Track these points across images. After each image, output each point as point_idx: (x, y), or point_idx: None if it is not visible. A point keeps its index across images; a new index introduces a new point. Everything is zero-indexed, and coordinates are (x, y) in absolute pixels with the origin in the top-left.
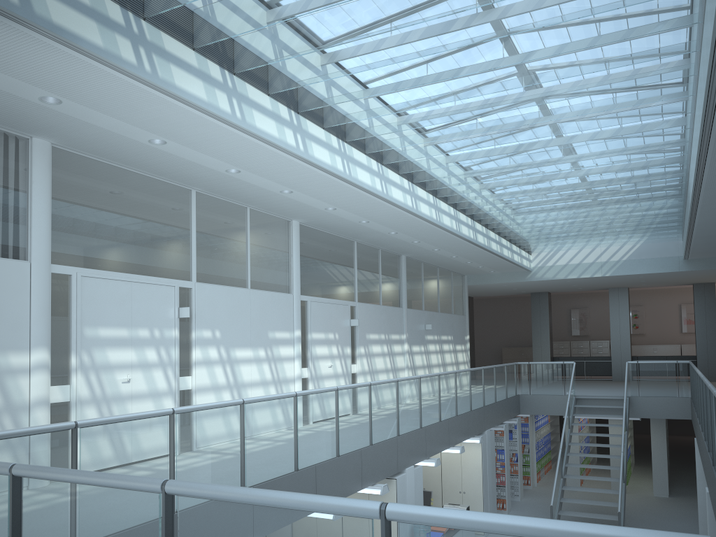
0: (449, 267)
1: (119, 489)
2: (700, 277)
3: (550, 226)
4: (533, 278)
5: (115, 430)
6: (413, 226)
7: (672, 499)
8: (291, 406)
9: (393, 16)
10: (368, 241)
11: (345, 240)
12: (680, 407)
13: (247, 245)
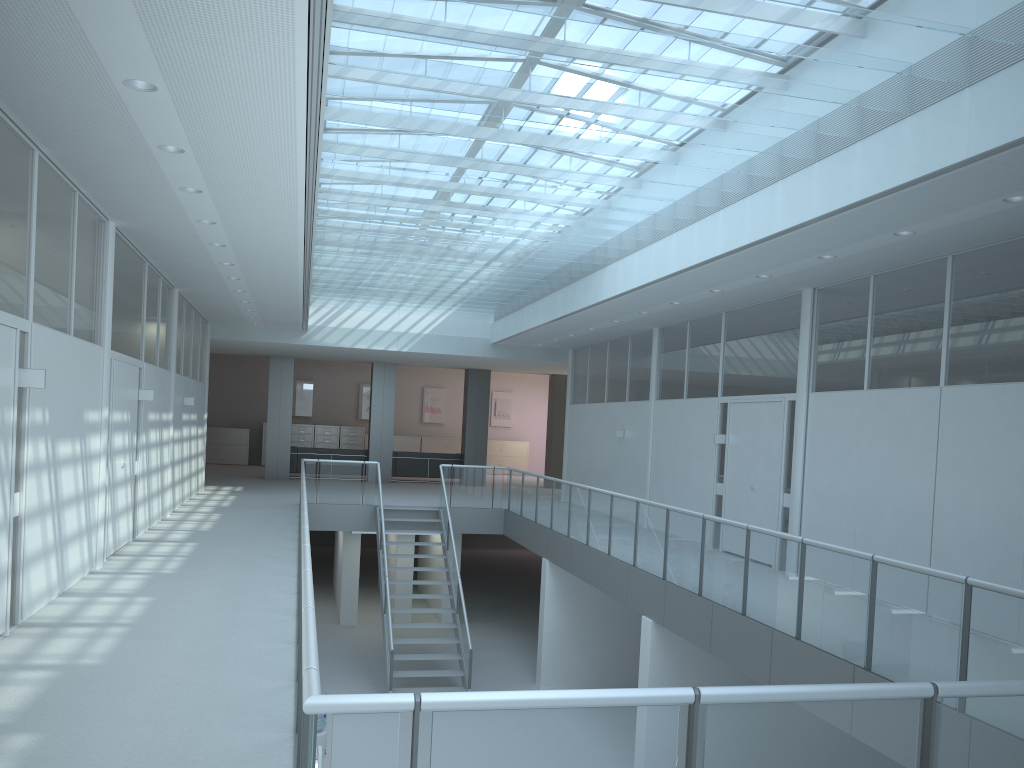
0: (209, 311)
1: (867, 700)
2: (488, 364)
3: (389, 283)
4: (308, 341)
5: None
6: (275, 262)
7: None
8: None
9: (596, 48)
10: (165, 266)
11: (140, 260)
12: (493, 521)
13: (72, 259)
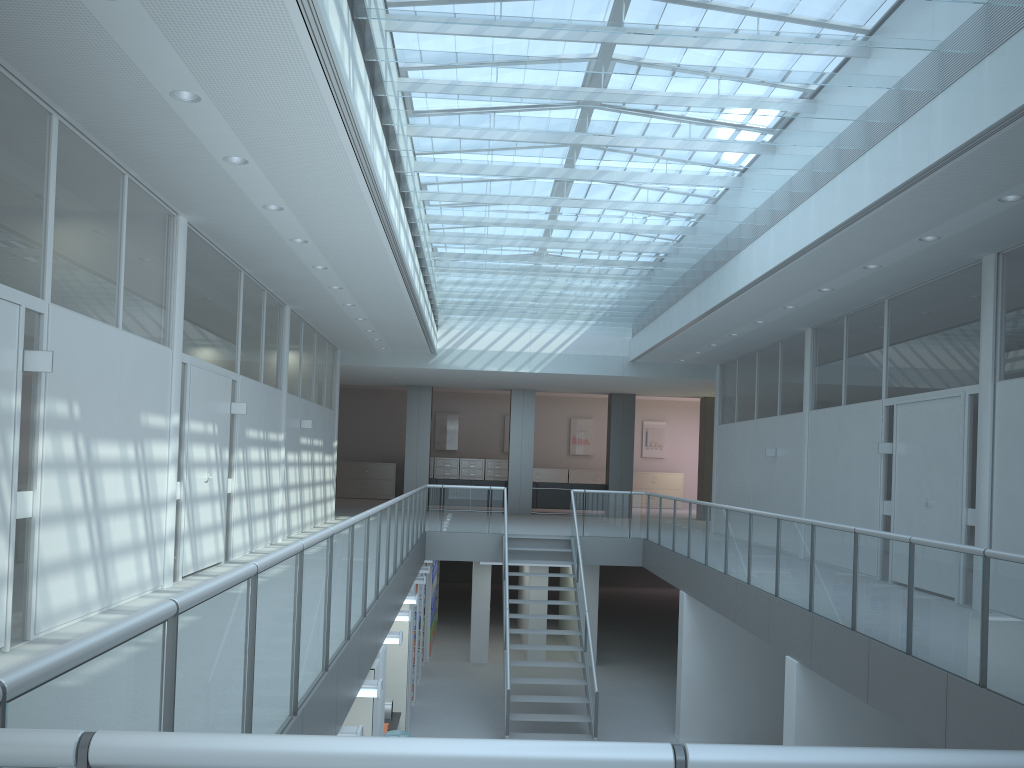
0: (332, 334)
1: None
2: (630, 386)
3: (508, 293)
4: (438, 365)
5: (207, 616)
6: (366, 261)
7: (602, 668)
8: (328, 554)
9: None
10: (262, 275)
11: (232, 268)
12: (631, 551)
13: (120, 247)
